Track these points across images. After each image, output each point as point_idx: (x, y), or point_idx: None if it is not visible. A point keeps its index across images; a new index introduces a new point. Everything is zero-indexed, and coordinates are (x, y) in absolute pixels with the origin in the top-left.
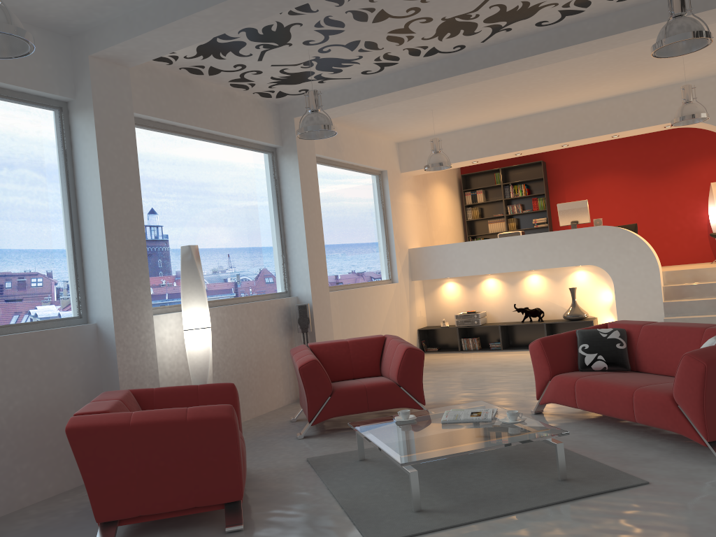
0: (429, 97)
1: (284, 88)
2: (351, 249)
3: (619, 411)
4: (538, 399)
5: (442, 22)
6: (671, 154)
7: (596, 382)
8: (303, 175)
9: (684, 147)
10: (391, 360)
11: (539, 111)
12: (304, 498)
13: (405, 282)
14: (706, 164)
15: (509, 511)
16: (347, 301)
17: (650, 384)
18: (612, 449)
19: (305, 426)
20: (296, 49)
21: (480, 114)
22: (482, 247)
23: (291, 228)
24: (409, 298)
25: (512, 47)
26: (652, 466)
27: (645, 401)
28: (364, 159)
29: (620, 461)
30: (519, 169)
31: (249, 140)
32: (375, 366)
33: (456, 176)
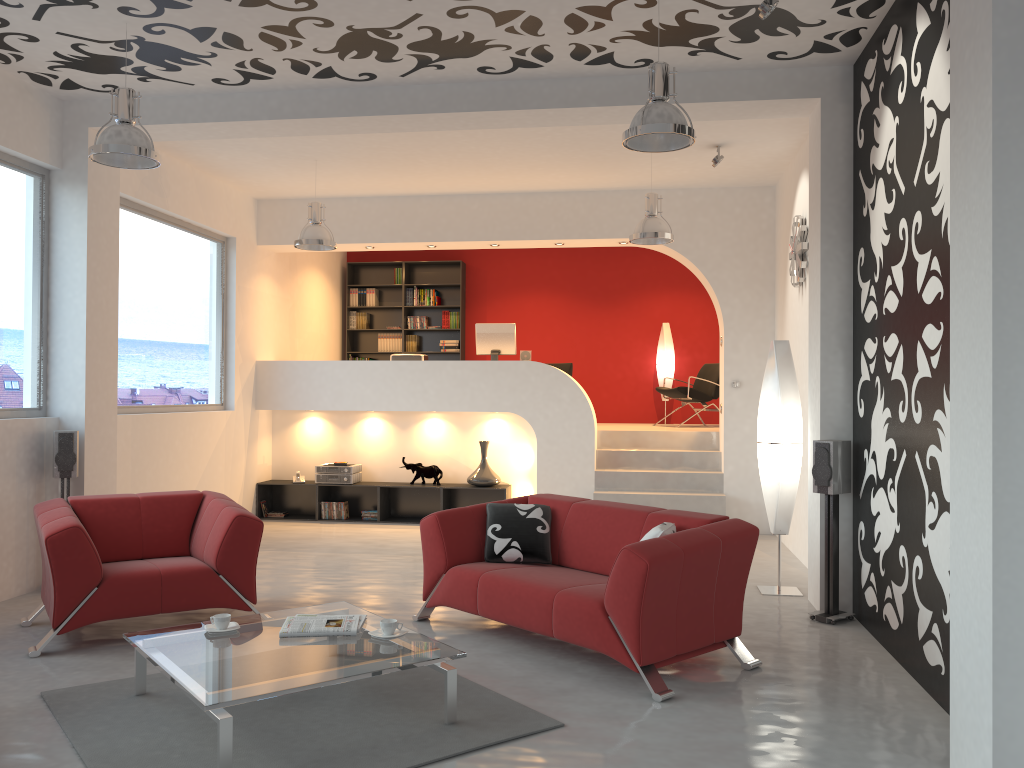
0: (314, 140)
1: (77, 76)
2: (163, 350)
3: (534, 621)
4: (424, 600)
5: (348, 33)
6: (622, 280)
7: (507, 579)
8: (95, 222)
9: (637, 273)
10: (210, 532)
11: (466, 192)
12: (26, 765)
13: (245, 411)
14: (660, 299)
15: None
16: (147, 432)
17: (576, 585)
18: (519, 676)
19: (46, 634)
20: (106, 16)
21: (386, 180)
22: (366, 372)
23: (61, 305)
24: (249, 435)
25: (443, 94)
26: (570, 699)
27: (569, 608)
28: (202, 214)
29: (529, 692)
30: (430, 268)
31: (2, 148)
32: (181, 540)
33: (341, 263)
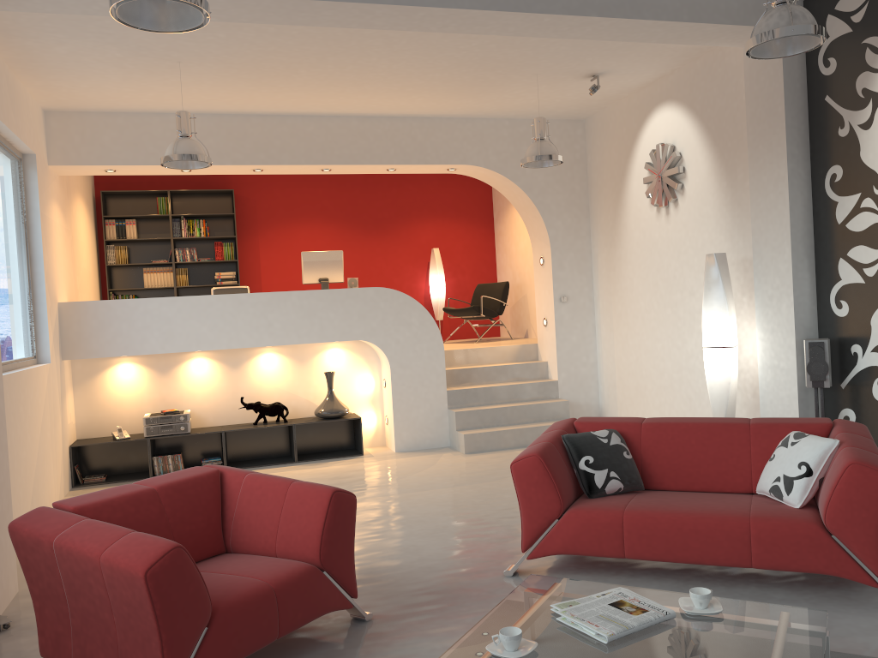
0: (208, 35)
1: None
2: None
3: (722, 554)
4: (525, 551)
5: None
6: (390, 208)
7: (664, 513)
8: None
9: (403, 202)
10: (279, 518)
11: (303, 112)
12: None
13: (57, 363)
14: (425, 226)
15: None
16: None
17: (745, 508)
18: None
19: None
20: None
21: (233, 93)
22: (201, 308)
23: None
24: (61, 391)
25: None
26: (845, 632)
27: (777, 534)
28: (13, 121)
29: None
30: (195, 197)
31: None
32: (216, 535)
33: (92, 192)
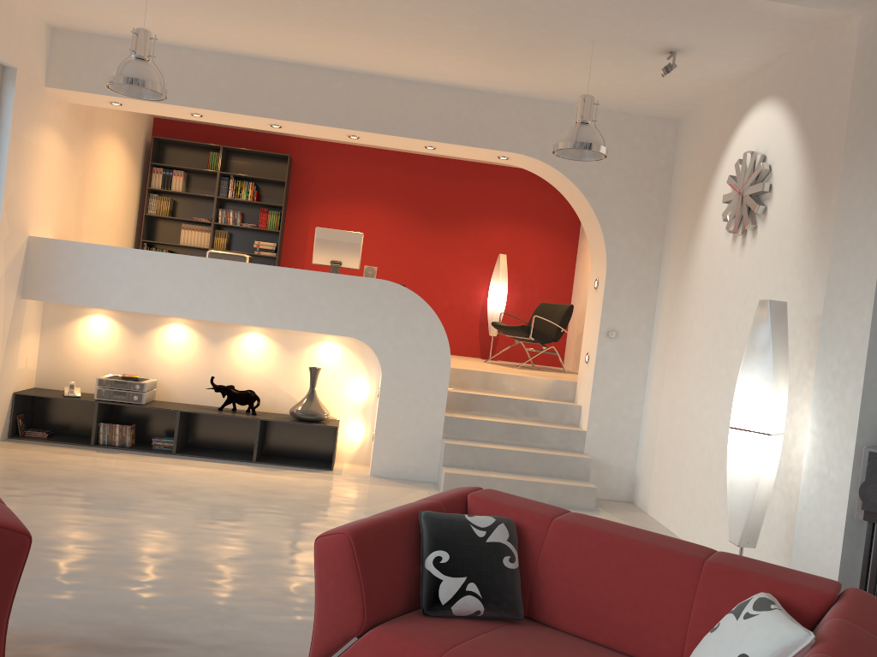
0: None
1: None
2: None
3: None
4: None
5: None
6: (460, 202)
7: None
8: None
9: (477, 198)
10: None
11: (331, 65)
12: None
13: (7, 300)
14: (498, 228)
15: None
16: None
17: None
18: None
19: None
20: None
21: (236, 27)
22: (178, 268)
23: None
24: (9, 331)
25: None
26: None
27: None
28: None
29: None
30: (251, 158)
31: None
32: None
33: (145, 136)
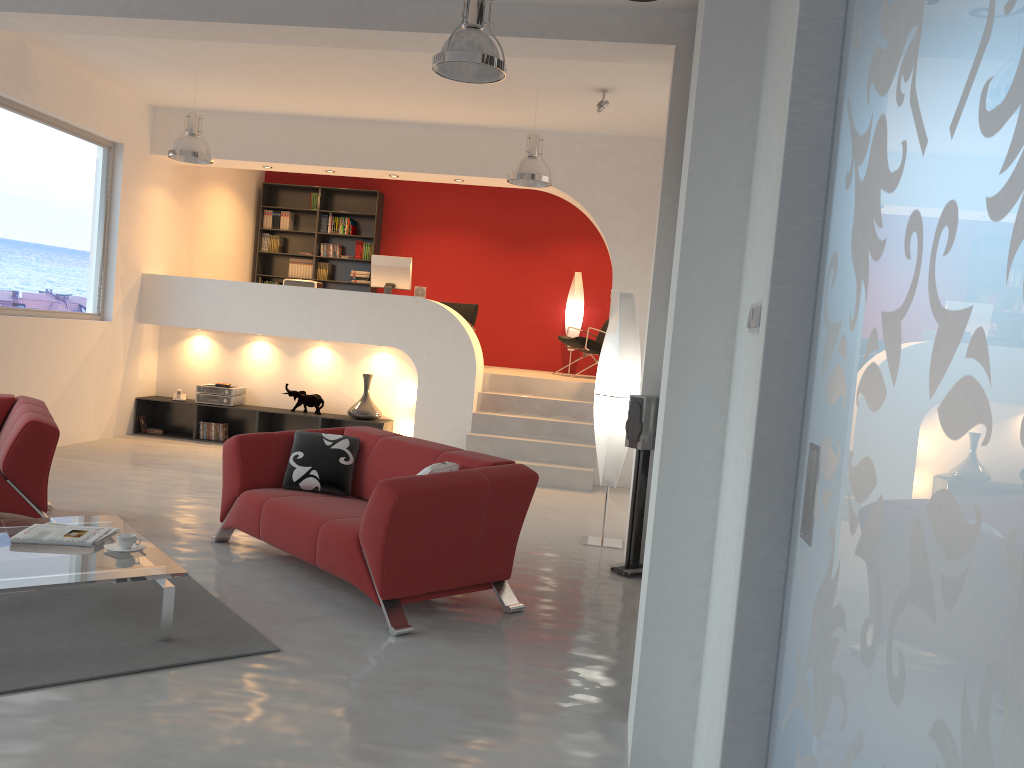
0: (187, 46)
1: None
2: (28, 253)
3: (302, 549)
4: (222, 521)
5: None
6: (540, 225)
7: (287, 505)
8: None
9: (555, 219)
10: (7, 436)
11: (366, 118)
12: None
13: (125, 323)
14: (576, 247)
15: (40, 683)
16: None
17: (350, 516)
18: (274, 601)
19: None
20: None
21: (278, 97)
22: (253, 294)
23: None
24: (129, 348)
25: (295, 6)
26: (306, 627)
27: (330, 538)
28: (81, 115)
29: (271, 617)
30: (348, 196)
31: None
32: None
33: (257, 183)
